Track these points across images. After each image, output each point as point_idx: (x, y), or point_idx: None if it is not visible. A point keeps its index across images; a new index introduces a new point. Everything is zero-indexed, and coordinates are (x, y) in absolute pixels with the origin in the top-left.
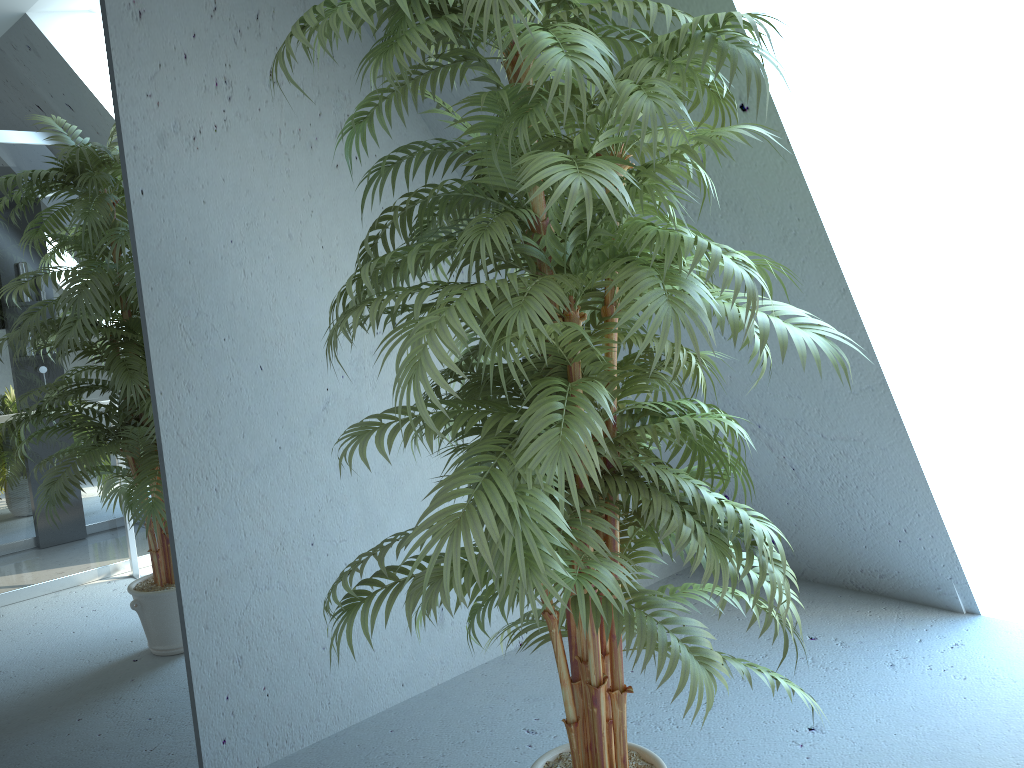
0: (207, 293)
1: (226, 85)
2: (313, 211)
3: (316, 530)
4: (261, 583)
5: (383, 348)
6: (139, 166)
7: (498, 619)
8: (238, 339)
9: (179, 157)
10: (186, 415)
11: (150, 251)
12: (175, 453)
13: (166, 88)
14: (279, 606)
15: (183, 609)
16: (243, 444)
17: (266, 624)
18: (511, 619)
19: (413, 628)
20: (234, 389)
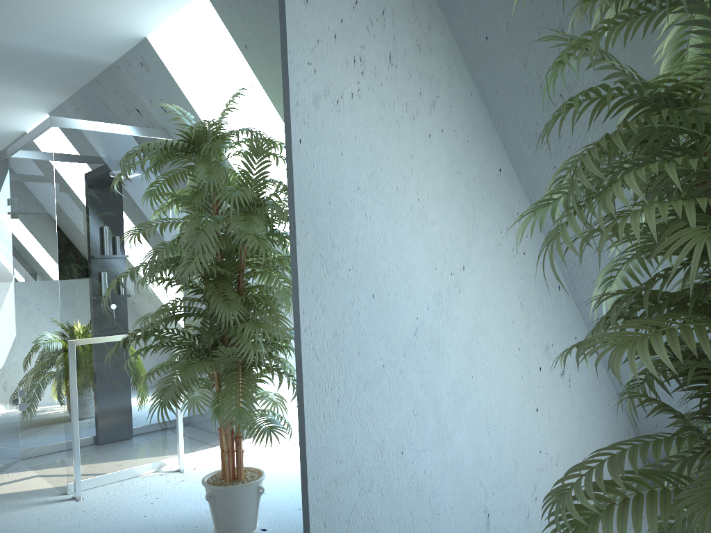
0: (339, 229)
1: (360, 62)
2: (413, 170)
3: (405, 440)
4: (365, 486)
5: (667, 254)
6: (299, 119)
7: (525, 525)
8: (359, 270)
9: (326, 115)
10: (320, 332)
11: (302, 190)
12: (310, 365)
13: (321, 59)
14: (377, 507)
15: (308, 507)
16: (358, 361)
17: (367, 524)
18: (533, 526)
19: (468, 531)
20: (354, 313)
